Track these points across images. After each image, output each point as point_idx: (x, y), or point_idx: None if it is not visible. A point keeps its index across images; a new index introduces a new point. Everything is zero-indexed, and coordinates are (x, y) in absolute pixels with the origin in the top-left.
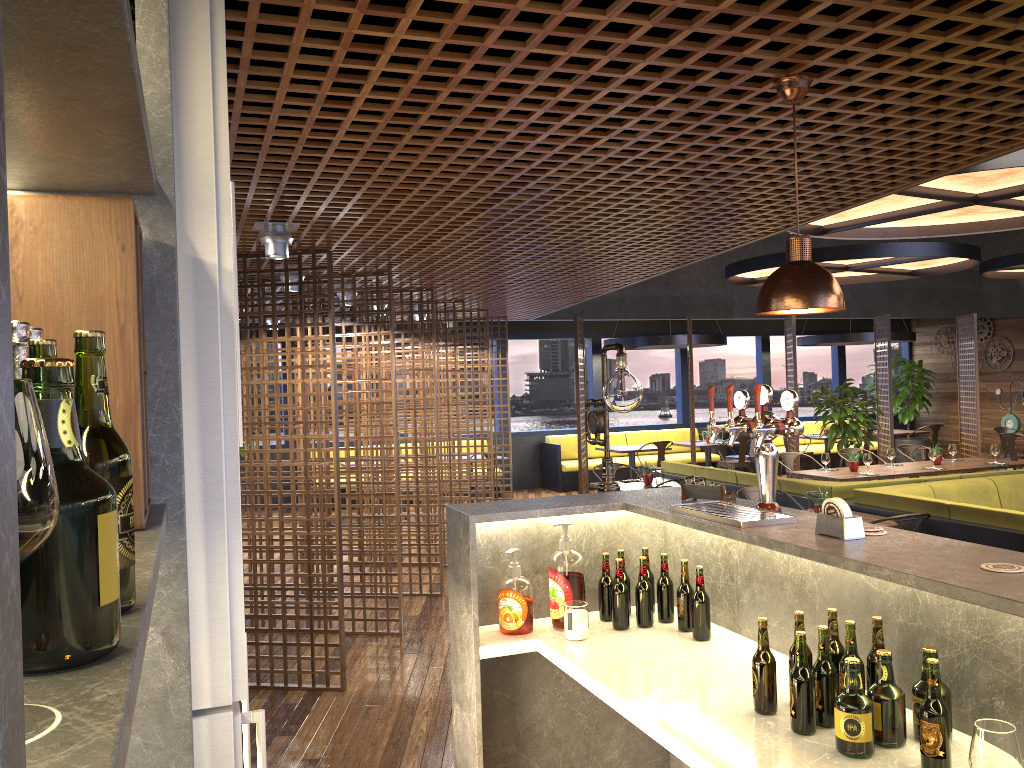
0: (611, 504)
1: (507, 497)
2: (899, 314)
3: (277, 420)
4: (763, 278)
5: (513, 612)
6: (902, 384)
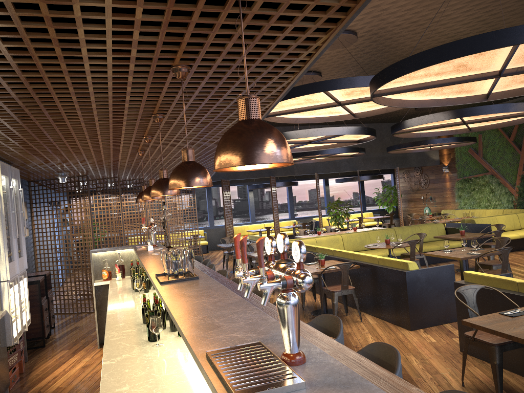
0: (129, 247)
1: (211, 253)
2: (369, 168)
3: (74, 229)
4: (294, 160)
5: (104, 275)
6: (387, 196)
